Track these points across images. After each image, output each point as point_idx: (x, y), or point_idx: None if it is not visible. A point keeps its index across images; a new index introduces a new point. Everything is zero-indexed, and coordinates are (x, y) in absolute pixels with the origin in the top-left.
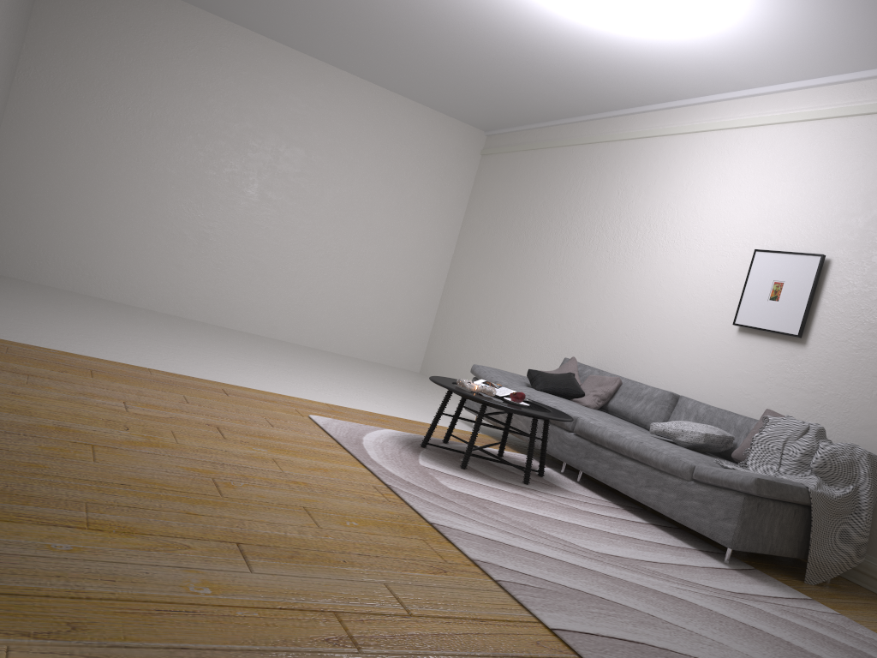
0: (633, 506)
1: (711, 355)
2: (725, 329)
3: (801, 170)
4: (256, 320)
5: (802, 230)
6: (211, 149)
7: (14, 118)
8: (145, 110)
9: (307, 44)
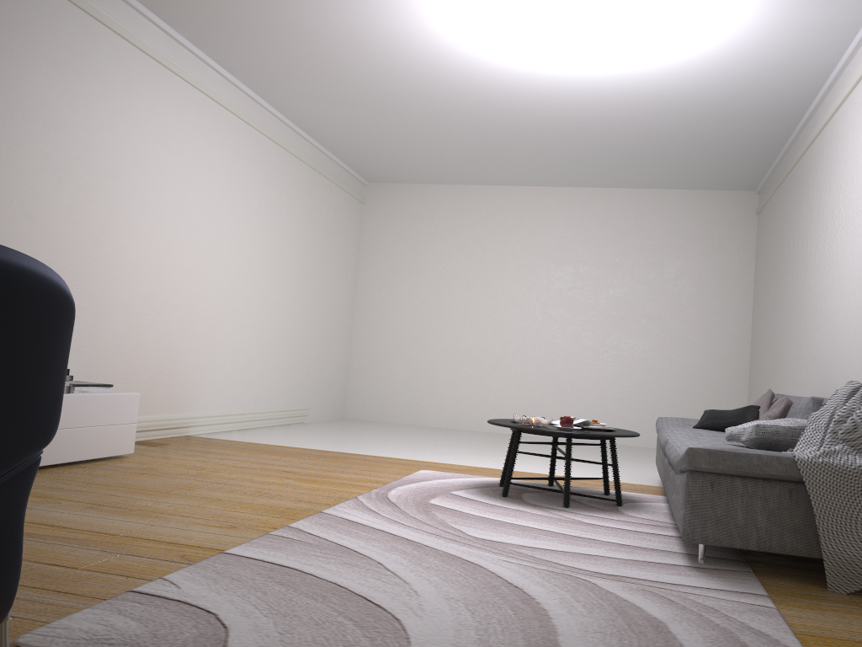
0: None
1: None
2: None
3: None
4: None
5: None
6: (493, 288)
7: (361, 306)
8: (441, 274)
9: (543, 178)
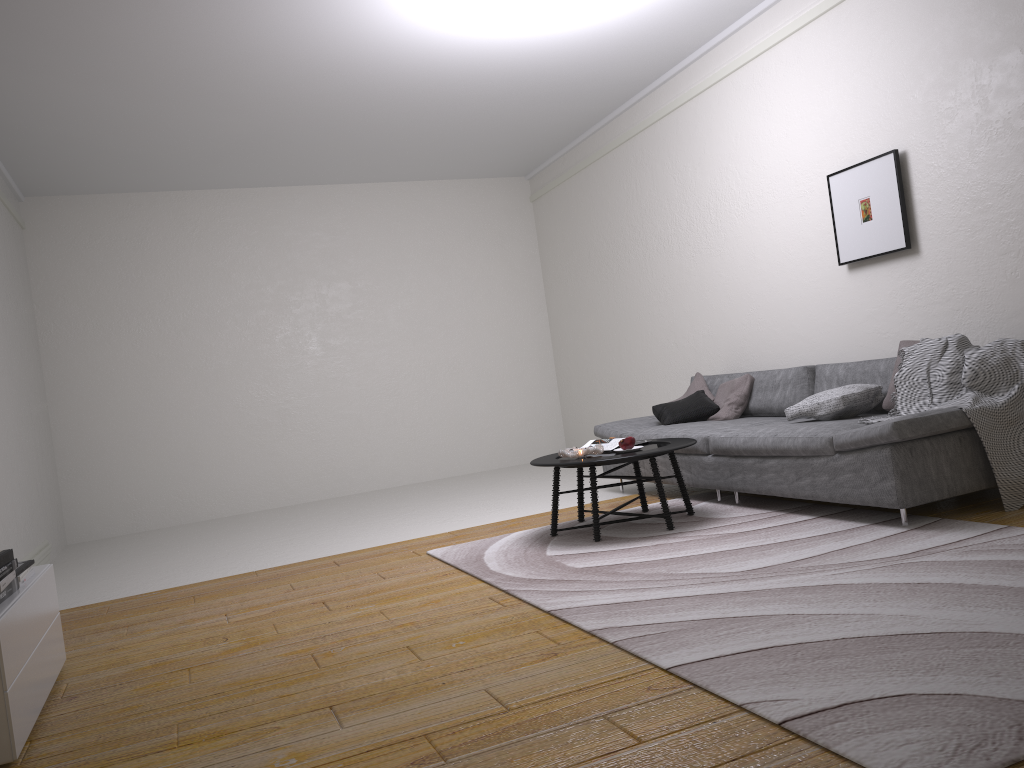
0: (801, 506)
1: (833, 308)
2: (835, 273)
3: (837, 71)
4: (373, 474)
5: (865, 132)
6: (254, 323)
7: (55, 380)
8: (174, 315)
9: (301, 175)
